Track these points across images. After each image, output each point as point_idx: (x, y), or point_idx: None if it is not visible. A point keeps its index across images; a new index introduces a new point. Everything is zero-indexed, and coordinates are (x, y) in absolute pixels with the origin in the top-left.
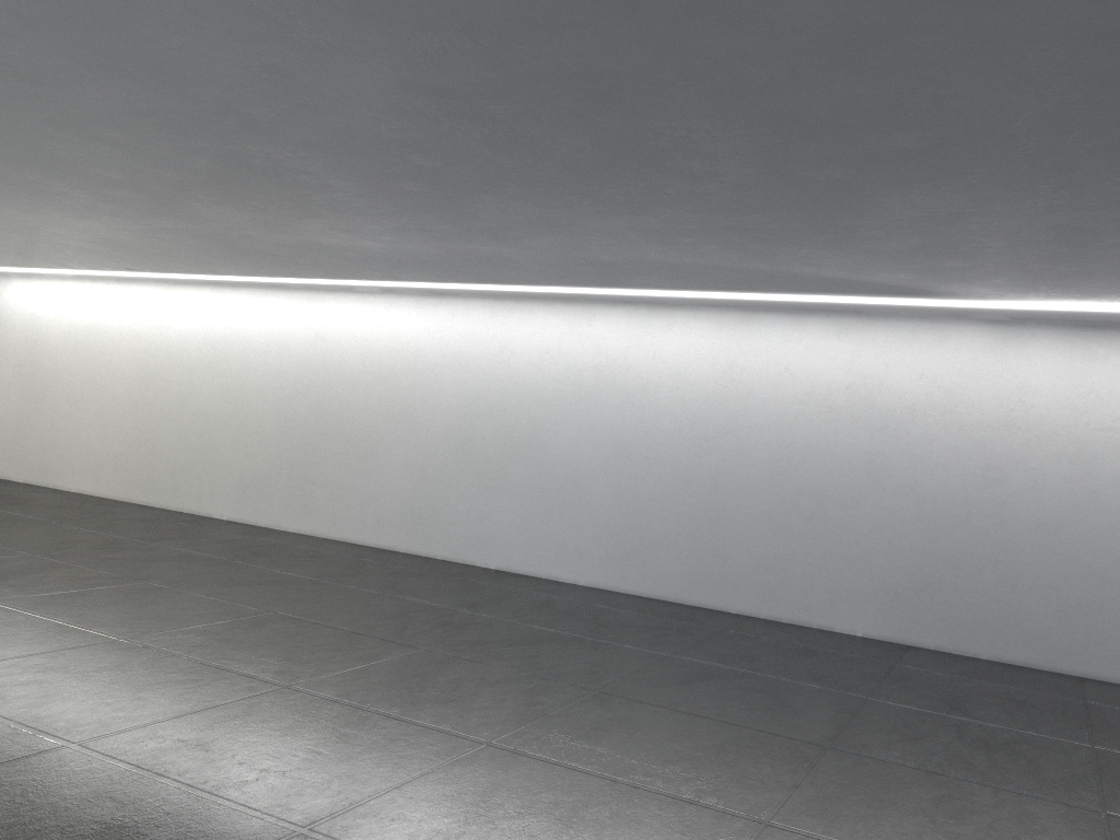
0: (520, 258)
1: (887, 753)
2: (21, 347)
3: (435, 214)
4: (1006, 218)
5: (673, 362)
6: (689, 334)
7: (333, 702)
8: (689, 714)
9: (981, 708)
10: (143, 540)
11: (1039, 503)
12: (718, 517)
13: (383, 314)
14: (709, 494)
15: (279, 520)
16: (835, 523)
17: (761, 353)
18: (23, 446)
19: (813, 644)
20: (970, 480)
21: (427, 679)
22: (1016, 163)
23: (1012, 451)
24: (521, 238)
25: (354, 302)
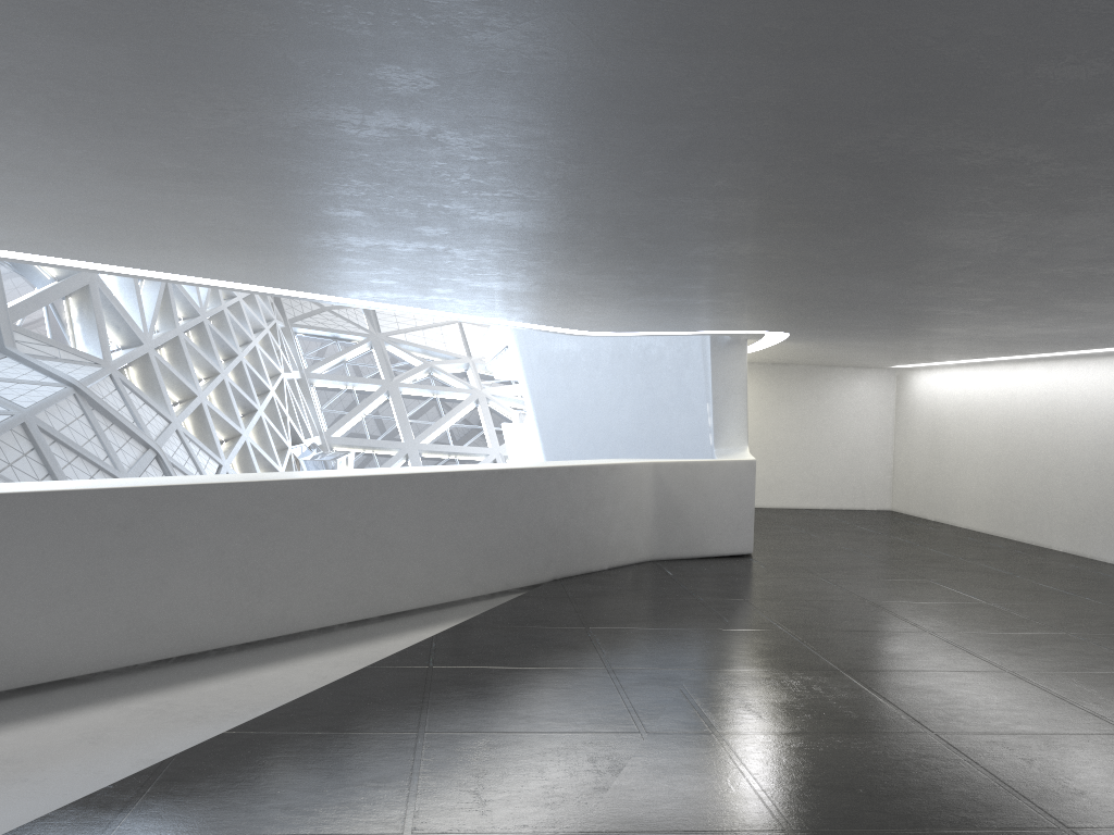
0: None
1: None
2: (927, 420)
3: (1058, 314)
4: None
5: None
6: None
7: (943, 641)
8: None
9: None
10: (965, 559)
11: None
12: None
13: None
14: None
15: (1099, 552)
16: None
17: None
18: (932, 493)
19: None
20: None
21: (1032, 644)
22: None
23: None
24: None
25: None
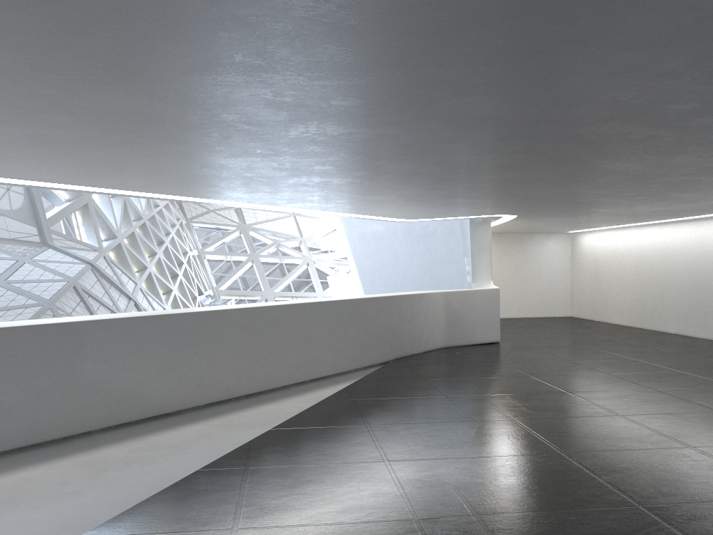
0: None
1: None
2: (591, 262)
3: (668, 200)
4: None
5: None
6: None
7: (616, 377)
8: None
9: None
10: (619, 339)
11: None
12: None
13: None
14: None
15: (694, 332)
16: None
17: None
18: (595, 305)
19: None
20: None
21: (663, 377)
22: None
23: None
24: None
25: None
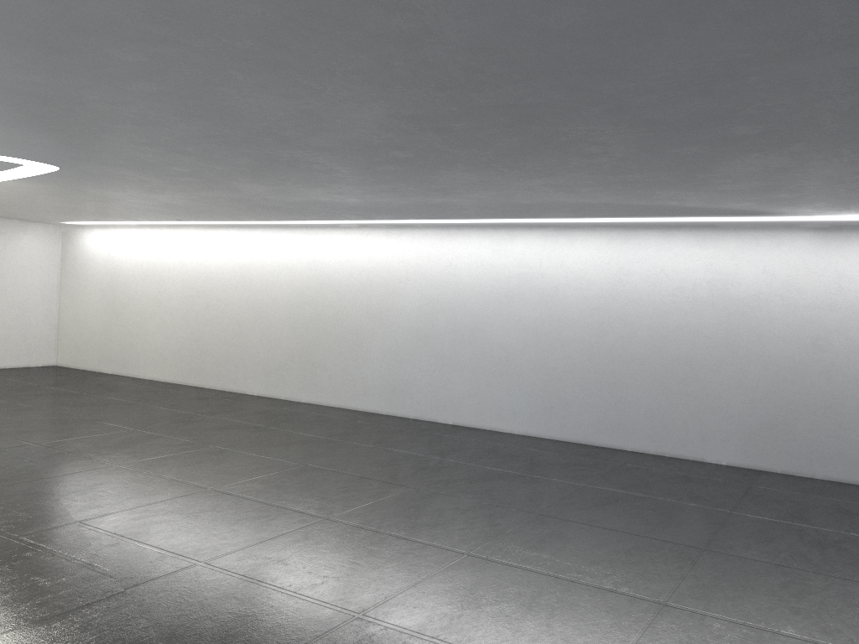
0: (462, 204)
1: (747, 552)
2: (103, 277)
3: (405, 182)
4: (820, 169)
5: (576, 269)
6: (587, 247)
7: (359, 528)
8: (604, 529)
9: (816, 516)
10: (204, 414)
11: (857, 363)
12: (614, 381)
13: (360, 243)
14: (607, 365)
15: (294, 394)
16: (702, 382)
17: (642, 260)
18: (109, 348)
19: (689, 472)
20: (804, 347)
21: (419, 510)
22: (824, 139)
23: (835, 324)
24: (464, 193)
25: (339, 235)
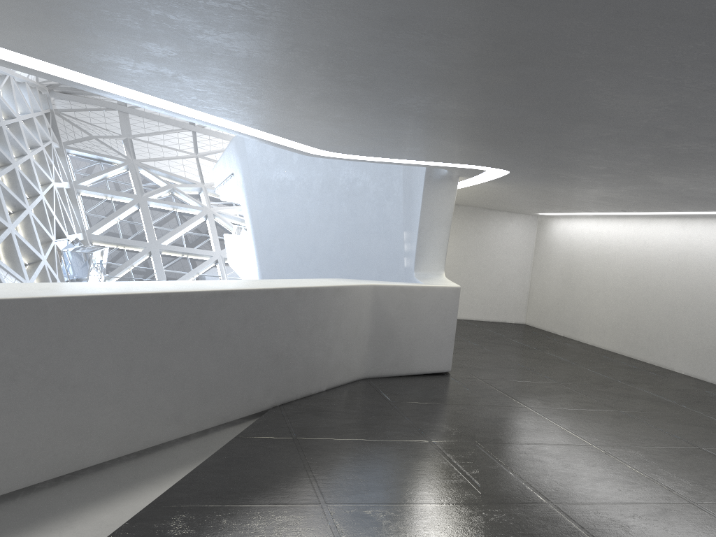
0: None
1: None
2: (563, 257)
3: None
4: None
5: None
6: None
7: None
8: None
9: None
10: (623, 382)
11: None
12: None
13: None
14: None
15: None
16: None
17: None
18: (563, 315)
19: None
20: None
21: None
22: None
23: None
24: None
25: None
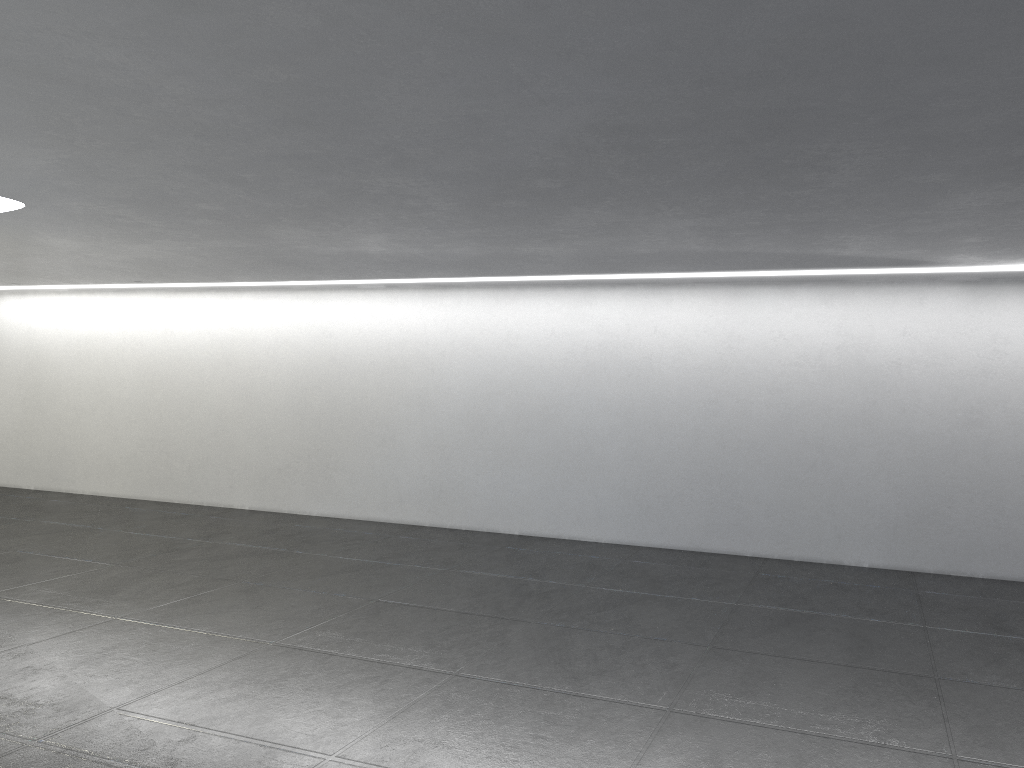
0: (557, 255)
1: (987, 677)
2: (20, 360)
3: (511, 225)
4: None
5: (673, 335)
6: (687, 309)
7: (508, 685)
8: (803, 660)
9: (1019, 625)
10: (197, 539)
11: (1018, 438)
12: (727, 472)
13: (389, 308)
14: (717, 452)
15: (301, 505)
16: (835, 469)
17: (756, 323)
18: (31, 455)
19: (837, 579)
20: (955, 422)
21: (564, 652)
22: None
23: (990, 394)
24: (576, 240)
25: (359, 298)
